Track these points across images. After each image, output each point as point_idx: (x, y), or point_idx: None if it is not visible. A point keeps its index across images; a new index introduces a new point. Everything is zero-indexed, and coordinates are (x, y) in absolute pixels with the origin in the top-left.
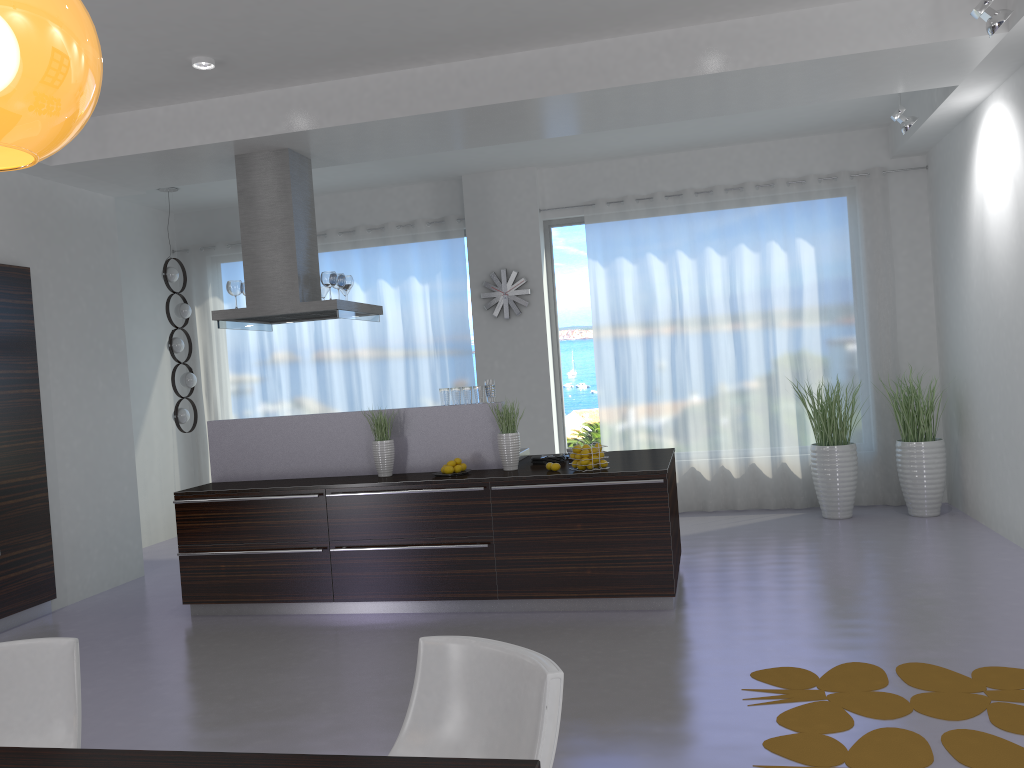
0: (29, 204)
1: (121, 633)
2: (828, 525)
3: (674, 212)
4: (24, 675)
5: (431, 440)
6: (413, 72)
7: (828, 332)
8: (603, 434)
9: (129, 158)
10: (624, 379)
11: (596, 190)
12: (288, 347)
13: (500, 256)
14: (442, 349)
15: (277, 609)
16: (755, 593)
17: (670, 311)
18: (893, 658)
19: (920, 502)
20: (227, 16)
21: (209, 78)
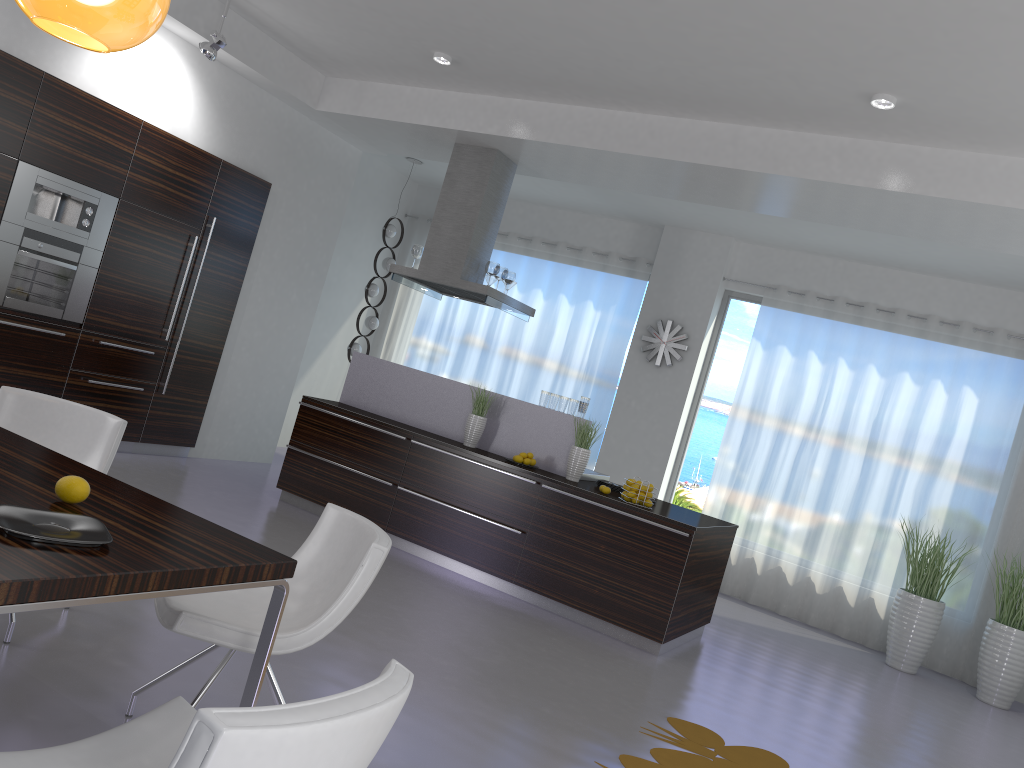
0: (291, 135)
1: (221, 488)
2: (882, 669)
3: (850, 321)
4: (83, 431)
5: (518, 431)
6: (613, 113)
7: (963, 488)
8: (707, 503)
9: (373, 121)
10: (745, 459)
11: (783, 277)
12: (465, 326)
13: (672, 308)
14: (592, 373)
15: None
16: (745, 678)
17: (811, 412)
18: (810, 766)
19: (990, 688)
20: (461, 24)
21: (447, 73)
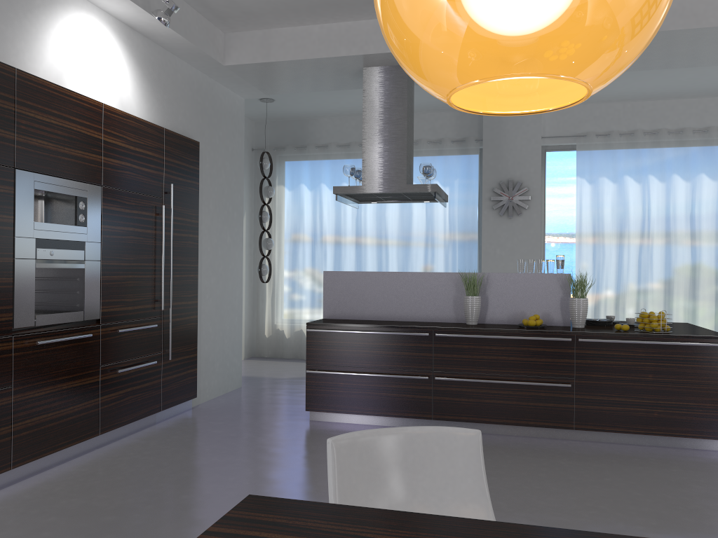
0: (200, 94)
1: (264, 429)
2: None
3: (649, 146)
4: (434, 459)
5: (508, 299)
6: None
7: None
8: None
9: (285, 63)
10: (598, 270)
11: (587, 125)
12: (335, 226)
13: (508, 170)
14: (454, 237)
15: (381, 421)
16: None
17: (641, 221)
18: None
19: None
20: None
21: (372, 1)
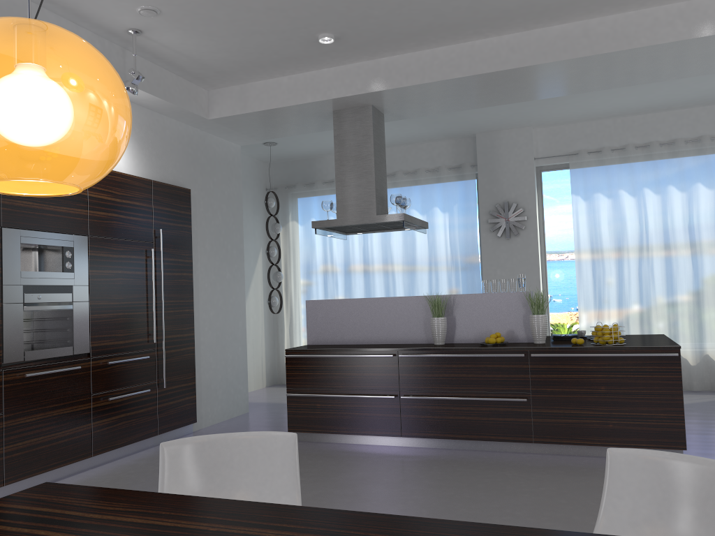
0: (191, 146)
1: None
2: None
3: (642, 159)
4: (257, 459)
5: (474, 319)
6: (472, 44)
7: None
8: (581, 327)
9: (261, 113)
10: (599, 285)
11: (579, 143)
12: (344, 257)
13: (503, 192)
14: (456, 260)
15: (357, 440)
16: None
17: (638, 234)
18: None
19: None
20: None
21: (325, 52)
